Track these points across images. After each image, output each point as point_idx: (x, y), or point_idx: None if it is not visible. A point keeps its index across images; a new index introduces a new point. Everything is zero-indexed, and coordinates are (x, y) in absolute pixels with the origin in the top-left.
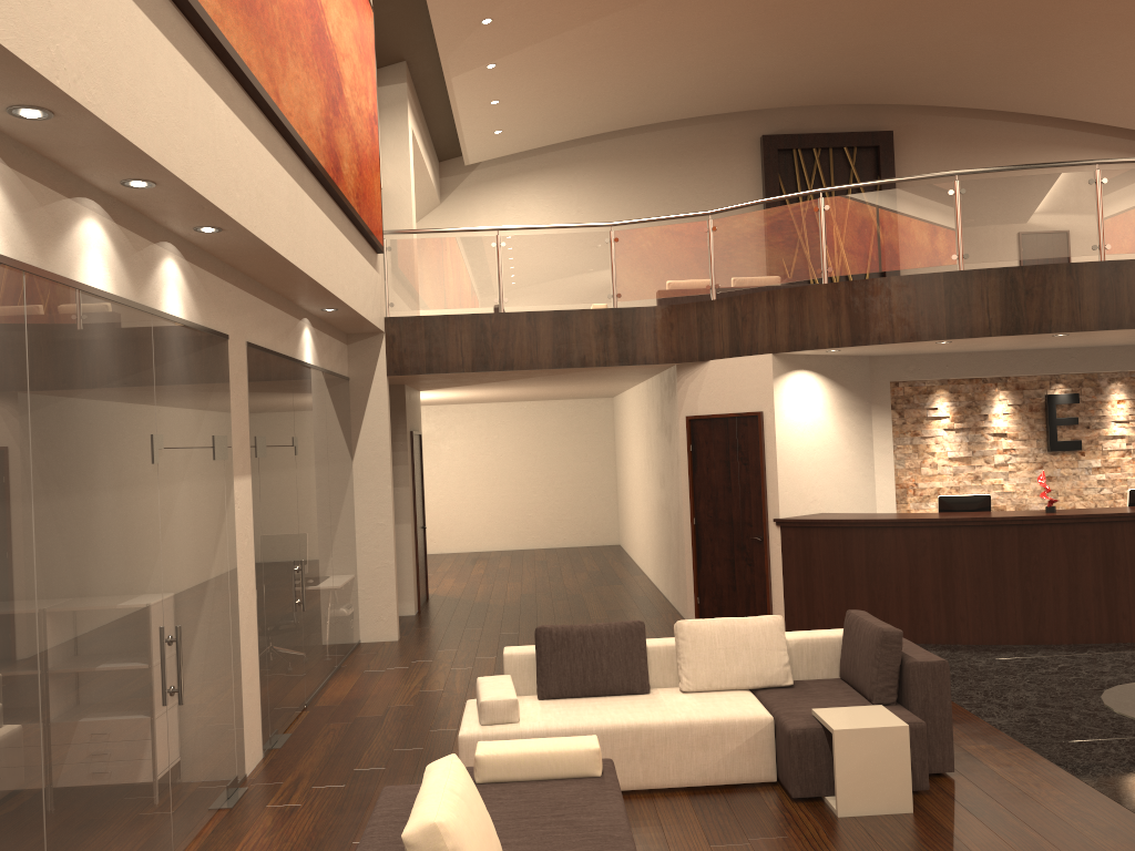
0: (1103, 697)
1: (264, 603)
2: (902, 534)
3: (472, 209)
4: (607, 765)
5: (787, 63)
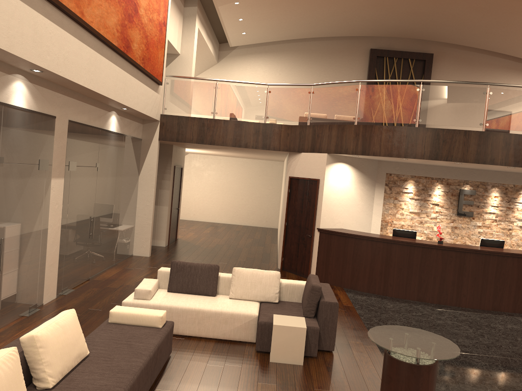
0: (370, 329)
1: (66, 233)
2: (370, 243)
3: (231, 67)
4: (168, 323)
5: (381, 16)
